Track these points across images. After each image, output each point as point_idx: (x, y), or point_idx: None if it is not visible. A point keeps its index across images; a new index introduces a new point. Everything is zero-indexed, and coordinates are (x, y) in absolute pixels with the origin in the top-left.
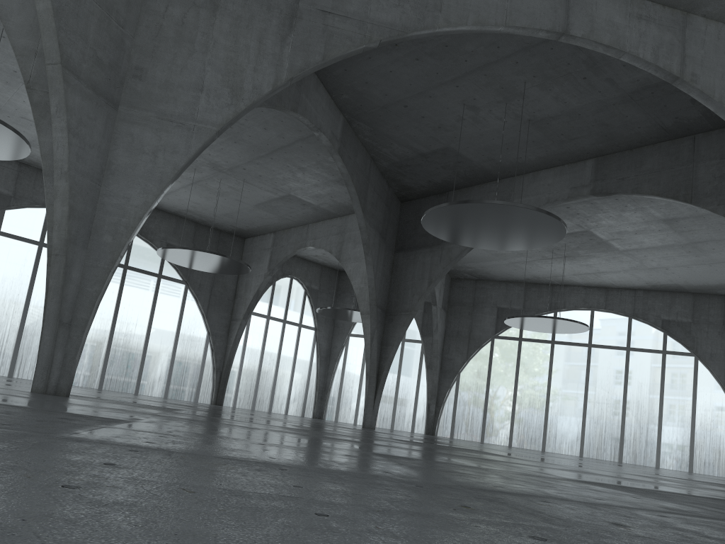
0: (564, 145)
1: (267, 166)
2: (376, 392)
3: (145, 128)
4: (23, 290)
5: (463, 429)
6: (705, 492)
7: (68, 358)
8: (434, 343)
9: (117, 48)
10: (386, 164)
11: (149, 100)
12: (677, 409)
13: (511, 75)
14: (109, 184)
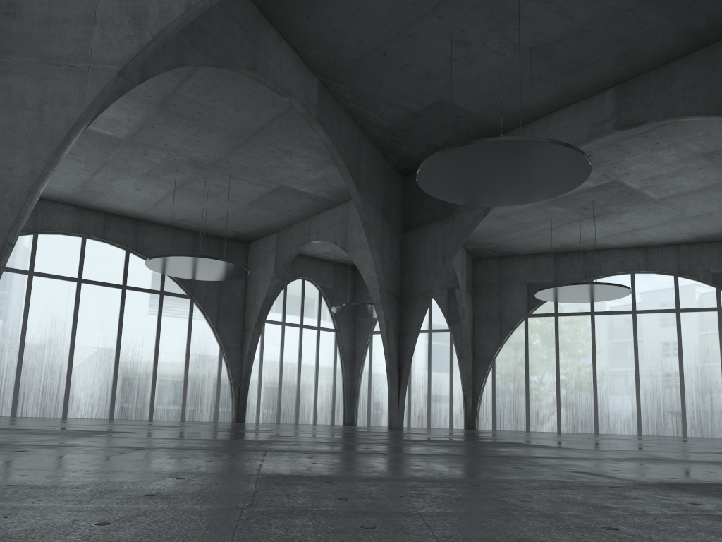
0: (576, 75)
1: (251, 154)
2: (399, 389)
3: (25, 78)
4: (17, 324)
5: (505, 419)
6: None
7: None
8: (462, 330)
9: None
10: (377, 132)
11: (28, 42)
12: None
13: None
14: None
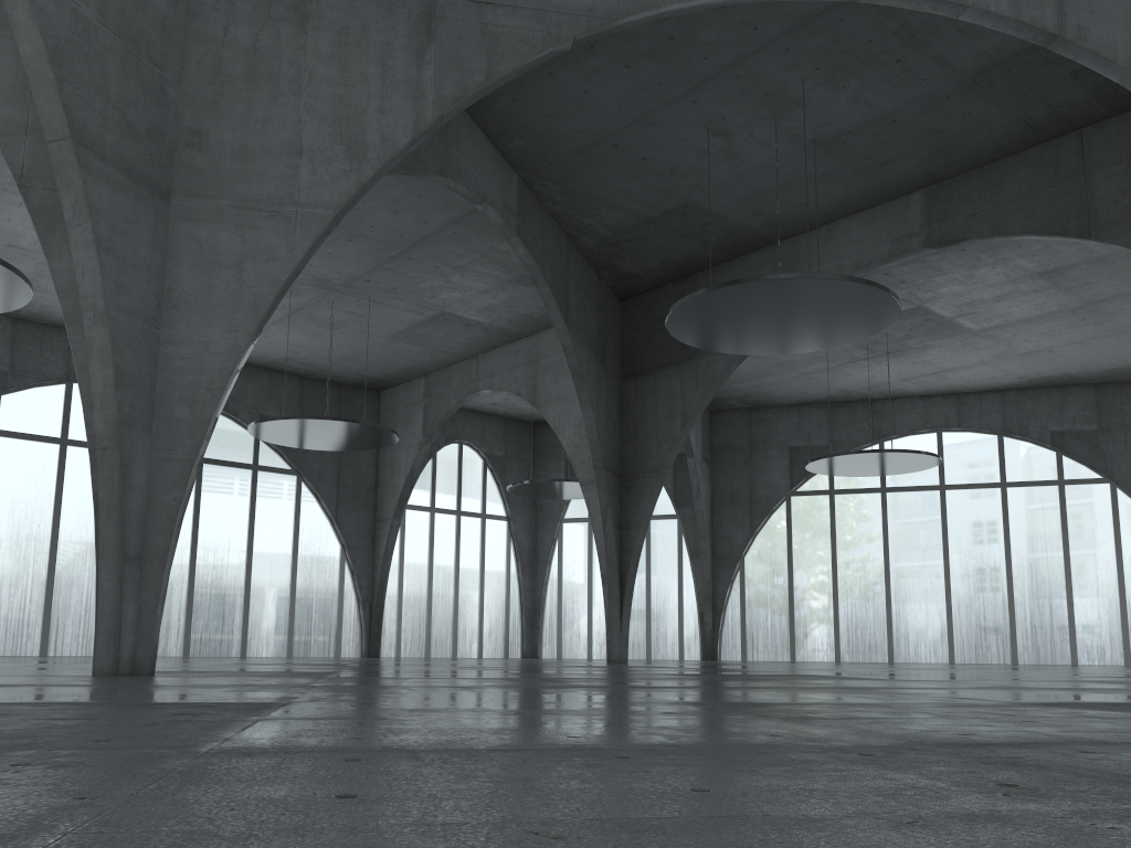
0: (873, 174)
1: (405, 271)
2: (622, 605)
3: (218, 227)
4: (46, 518)
5: (760, 645)
6: None
7: (145, 613)
8: (697, 515)
9: (156, 103)
10: (592, 243)
11: (219, 180)
12: (1093, 568)
13: (780, 72)
14: (172, 324)
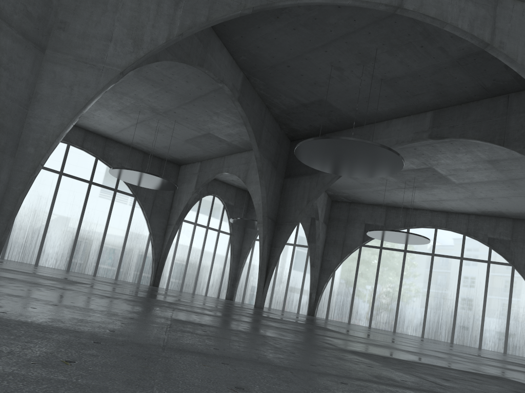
0: (409, 100)
1: (191, 110)
2: (265, 281)
3: (65, 67)
4: None
5: (335, 313)
6: (473, 367)
7: None
8: (316, 248)
9: (45, 5)
10: (277, 111)
11: (70, 46)
12: (496, 305)
13: (366, 43)
14: (34, 109)
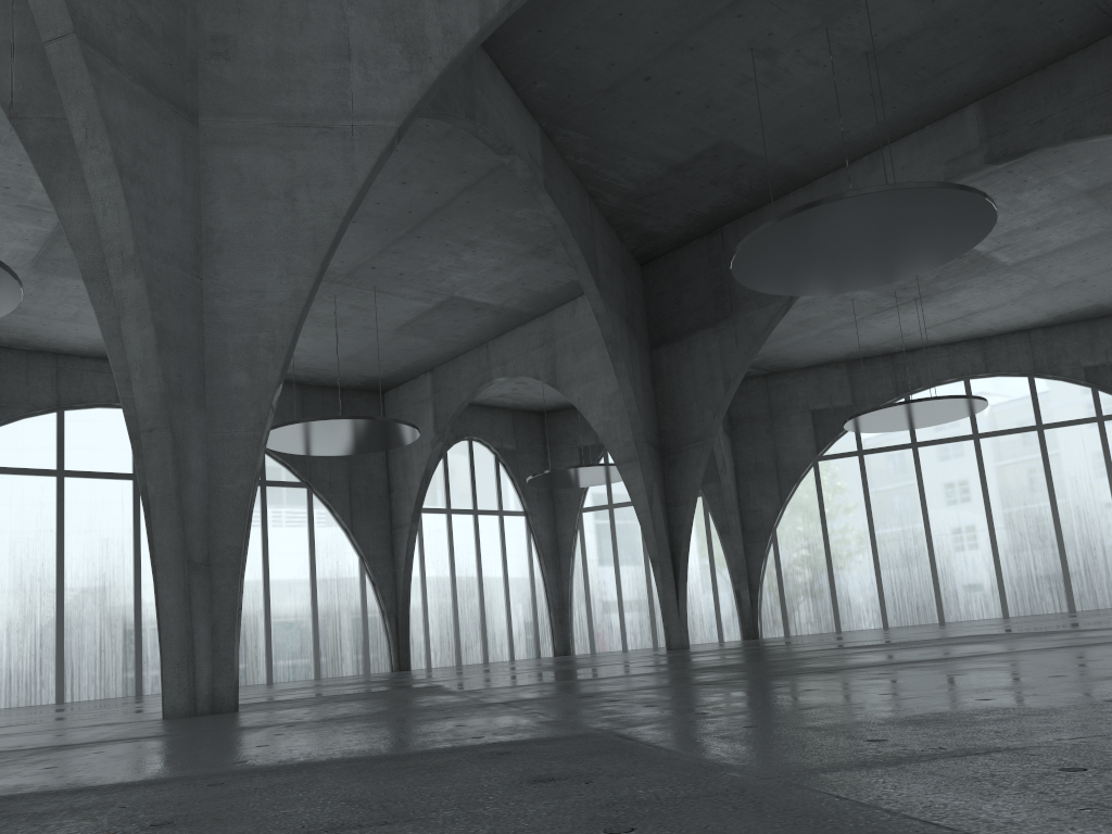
0: (926, 89)
1: (412, 252)
2: (677, 587)
3: (260, 150)
4: (49, 555)
5: (803, 618)
6: None
7: (221, 634)
8: (724, 490)
9: (170, 2)
10: (614, 201)
11: (254, 94)
12: None
13: None
14: (217, 272)
